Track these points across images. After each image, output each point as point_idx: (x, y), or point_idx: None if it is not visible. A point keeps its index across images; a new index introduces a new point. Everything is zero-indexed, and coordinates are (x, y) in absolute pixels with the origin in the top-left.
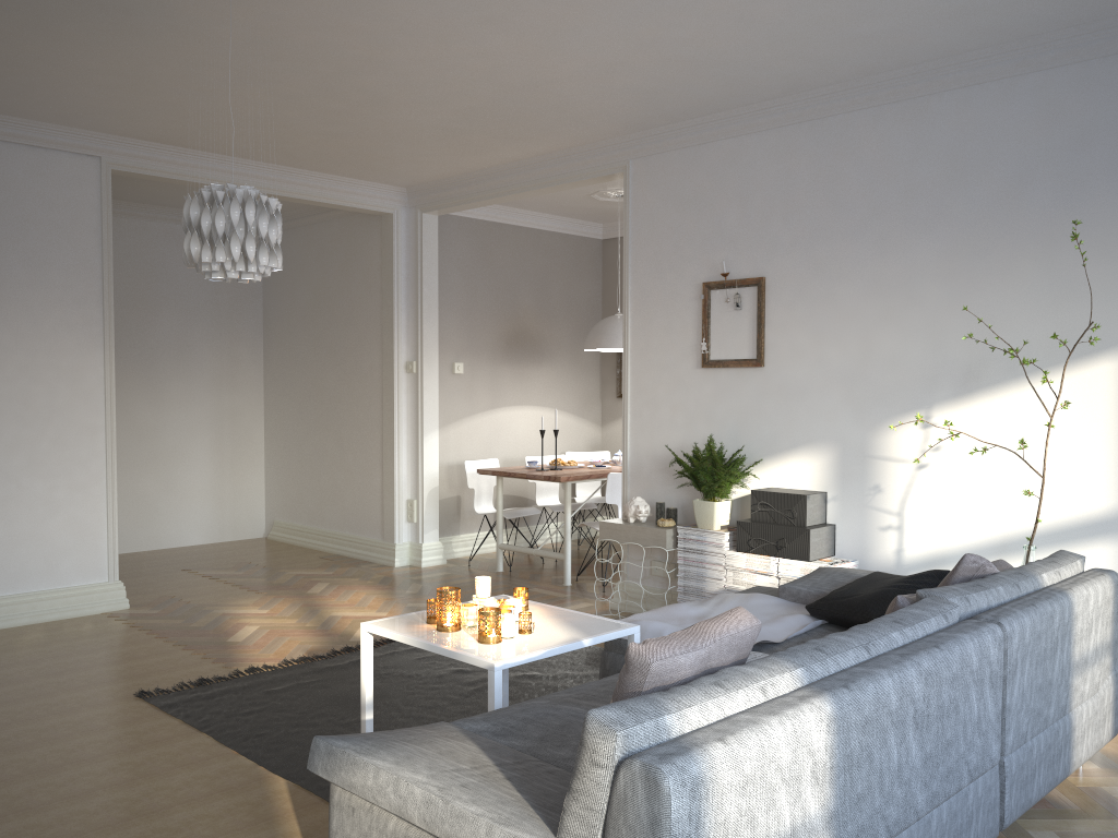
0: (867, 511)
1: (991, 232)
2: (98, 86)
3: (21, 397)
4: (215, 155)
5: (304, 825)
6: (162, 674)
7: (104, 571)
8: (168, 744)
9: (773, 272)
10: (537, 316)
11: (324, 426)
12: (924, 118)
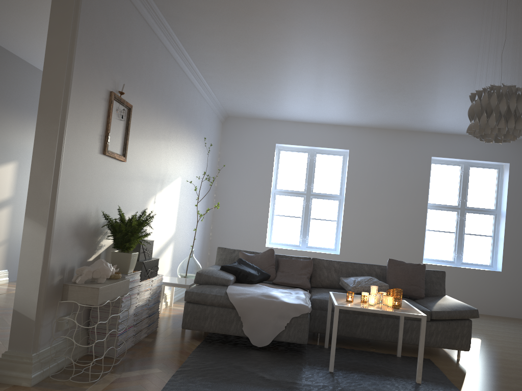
0: None
1: (172, 125)
2: None
3: None
4: None
5: (462, 378)
6: None
7: None
8: None
9: (133, 104)
10: None
11: None
12: (169, 63)
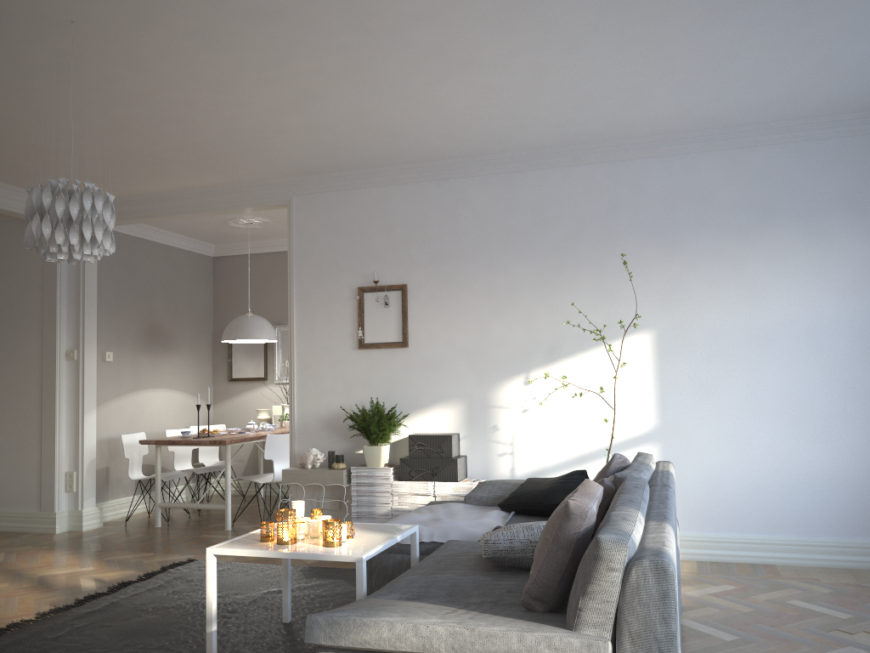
0: (489, 444)
1: (562, 260)
2: None
3: None
4: None
5: None
6: None
7: None
8: None
9: (413, 281)
10: (168, 315)
11: None
12: (515, 185)
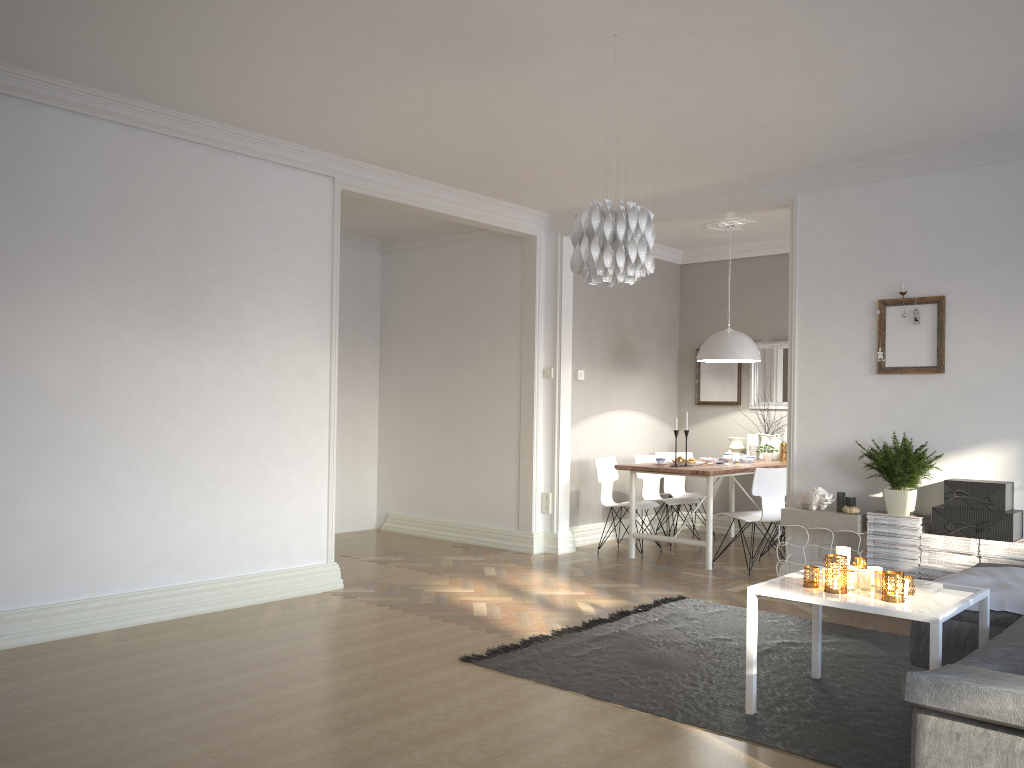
0: None
1: None
2: (391, 114)
3: (269, 391)
4: (418, 179)
5: (769, 764)
6: (457, 643)
7: (323, 553)
8: (550, 700)
9: (953, 291)
10: (635, 331)
11: (450, 426)
12: None
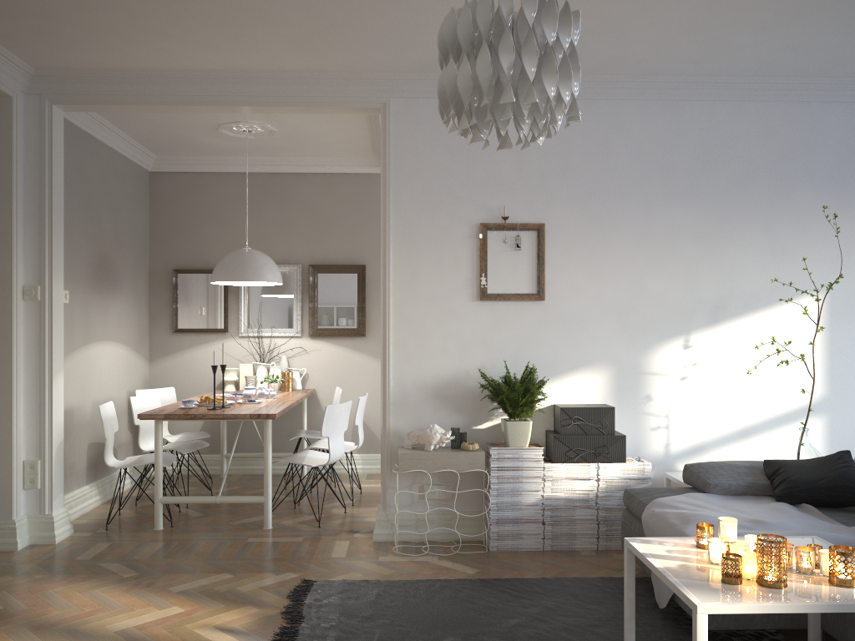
0: (640, 416)
1: (731, 208)
2: None
3: None
4: None
5: None
6: None
7: None
8: None
9: (552, 220)
10: (113, 244)
11: None
12: (680, 117)
